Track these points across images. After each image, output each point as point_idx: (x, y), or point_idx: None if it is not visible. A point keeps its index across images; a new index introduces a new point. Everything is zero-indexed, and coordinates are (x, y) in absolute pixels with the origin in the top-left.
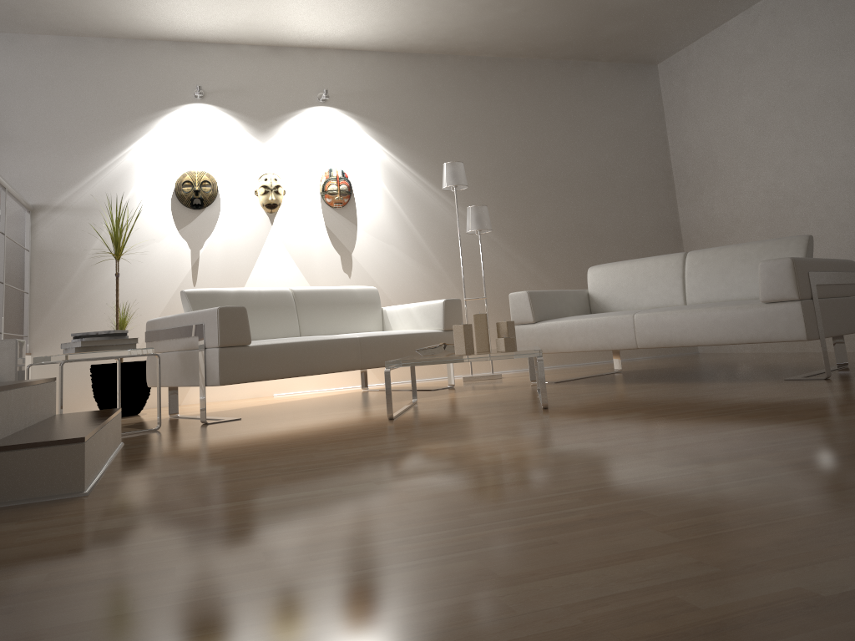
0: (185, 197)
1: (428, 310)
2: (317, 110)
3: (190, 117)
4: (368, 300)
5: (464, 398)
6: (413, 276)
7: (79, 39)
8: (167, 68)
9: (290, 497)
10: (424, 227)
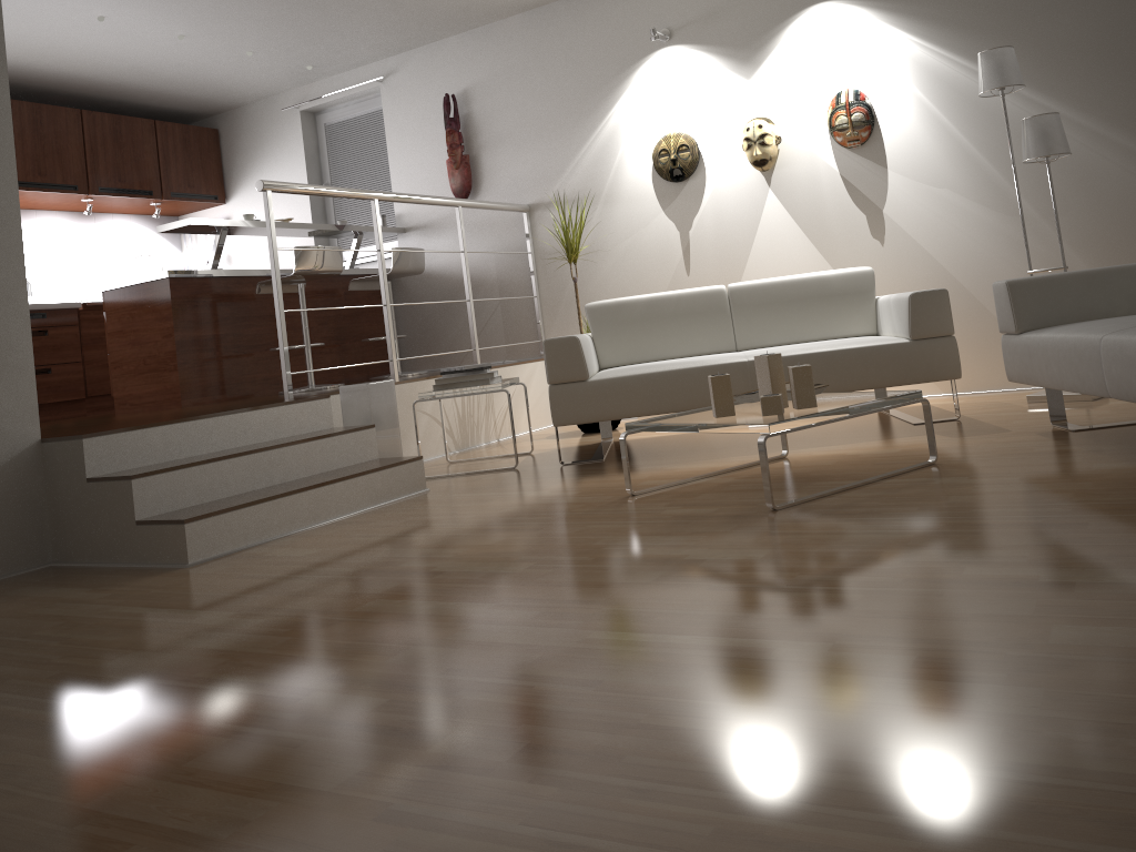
0: (663, 170)
1: (899, 307)
2: (813, 11)
3: (659, 67)
4: (851, 289)
5: (844, 457)
6: (985, 232)
7: (542, 9)
8: (628, 14)
9: (173, 613)
10: (999, 152)
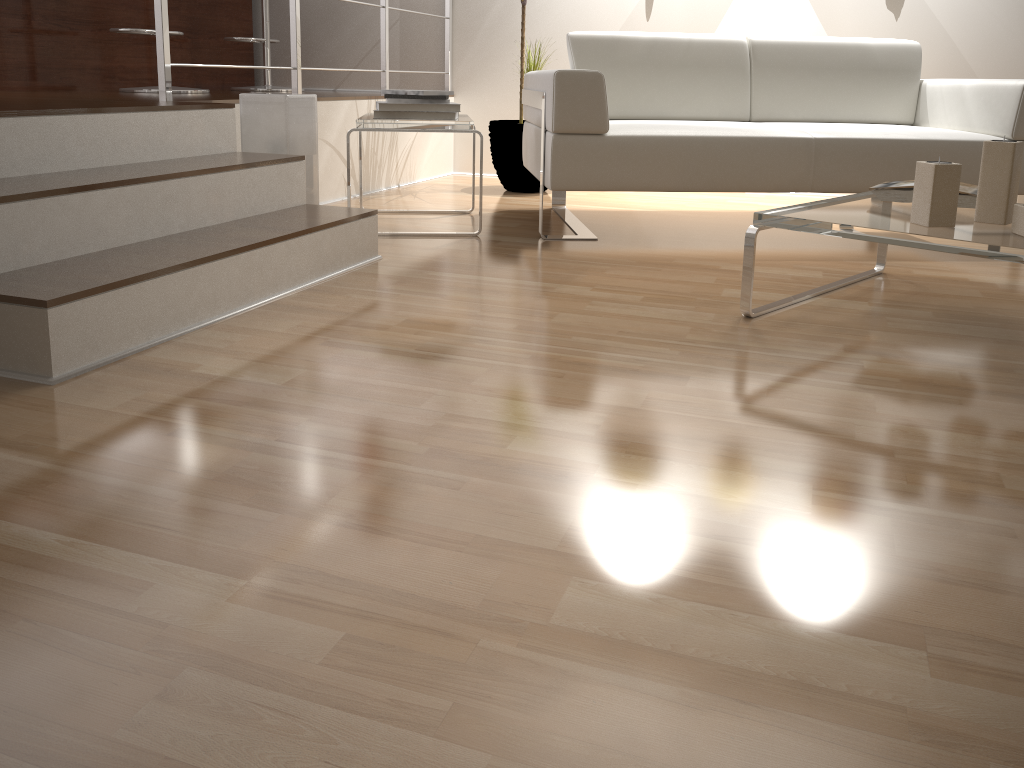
0: None
1: (993, 97)
2: None
3: None
4: (895, 65)
5: (978, 286)
6: (1023, 23)
7: None
8: None
9: (75, 559)
10: None
